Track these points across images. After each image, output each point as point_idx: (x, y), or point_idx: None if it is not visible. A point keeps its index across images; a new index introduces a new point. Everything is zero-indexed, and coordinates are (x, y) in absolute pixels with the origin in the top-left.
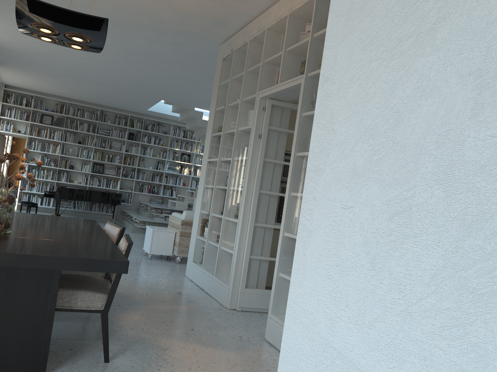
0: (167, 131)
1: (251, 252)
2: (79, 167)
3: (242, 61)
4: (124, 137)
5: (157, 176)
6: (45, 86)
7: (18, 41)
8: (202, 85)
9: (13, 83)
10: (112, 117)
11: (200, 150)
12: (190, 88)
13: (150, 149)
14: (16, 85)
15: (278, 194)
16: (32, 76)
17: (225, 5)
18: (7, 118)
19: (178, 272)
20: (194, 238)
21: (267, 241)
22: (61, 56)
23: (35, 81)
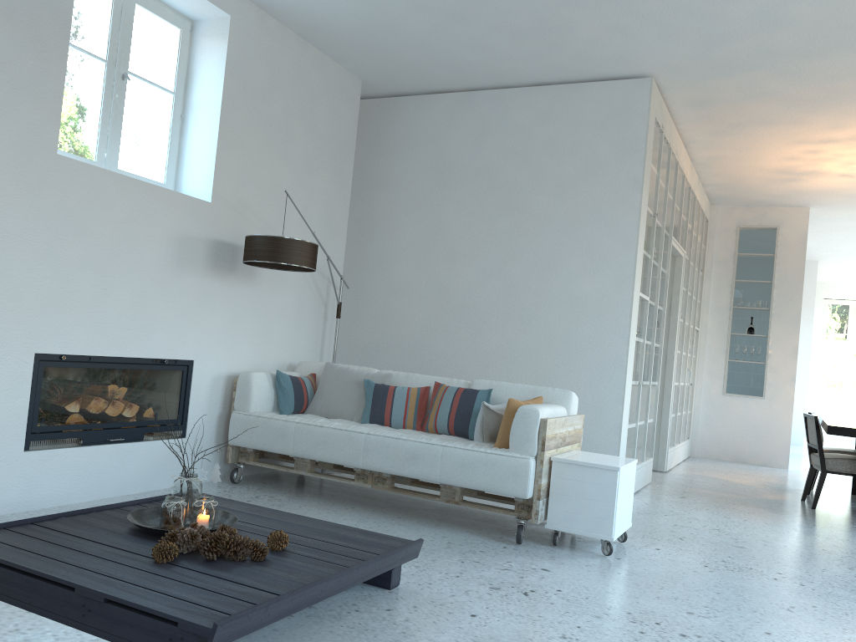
0: None
1: None
2: None
3: (665, 168)
4: None
5: None
6: None
7: None
8: None
9: None
10: None
11: None
12: None
13: None
14: None
15: None
16: None
17: (721, 123)
18: None
19: None
20: (625, 432)
21: None
22: None
23: None
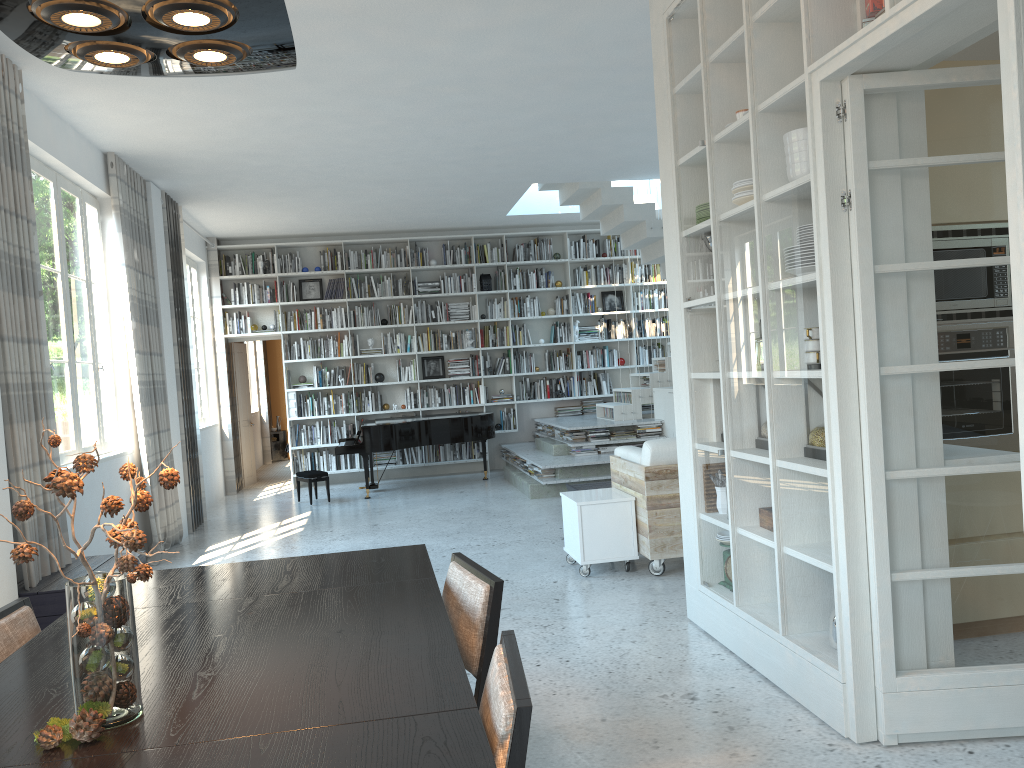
0: (559, 253)
1: (892, 564)
2: (395, 374)
3: None
4: (470, 289)
5: (560, 356)
6: (290, 221)
7: (196, 136)
8: (619, 120)
9: (230, 232)
10: (437, 251)
11: (642, 276)
12: (591, 137)
13: (531, 301)
14: (237, 235)
15: (945, 367)
16: (256, 206)
17: None
18: (236, 306)
19: (666, 609)
20: (691, 520)
21: (936, 520)
22: (292, 143)
23: (266, 216)
